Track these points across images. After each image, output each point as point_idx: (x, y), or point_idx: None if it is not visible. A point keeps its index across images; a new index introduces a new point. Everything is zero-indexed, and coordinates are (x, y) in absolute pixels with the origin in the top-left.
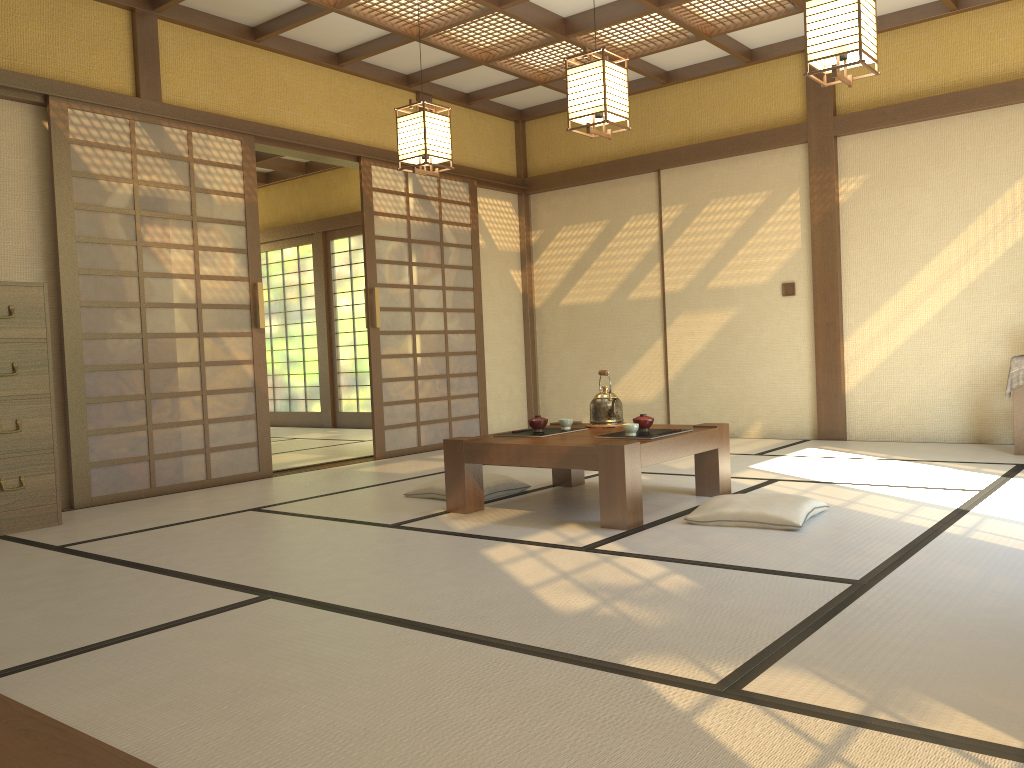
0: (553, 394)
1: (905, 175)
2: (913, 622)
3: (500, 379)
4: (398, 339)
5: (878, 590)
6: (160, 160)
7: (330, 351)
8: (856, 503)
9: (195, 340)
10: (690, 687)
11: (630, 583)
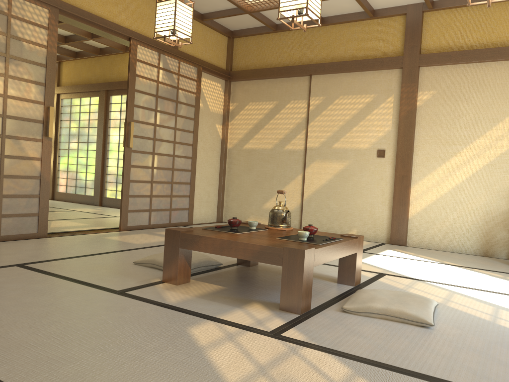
0: (233, 200)
1: (458, 94)
2: None
3: (203, 188)
4: (143, 156)
5: None
6: None
7: (103, 161)
8: (451, 301)
9: None
10: None
11: None
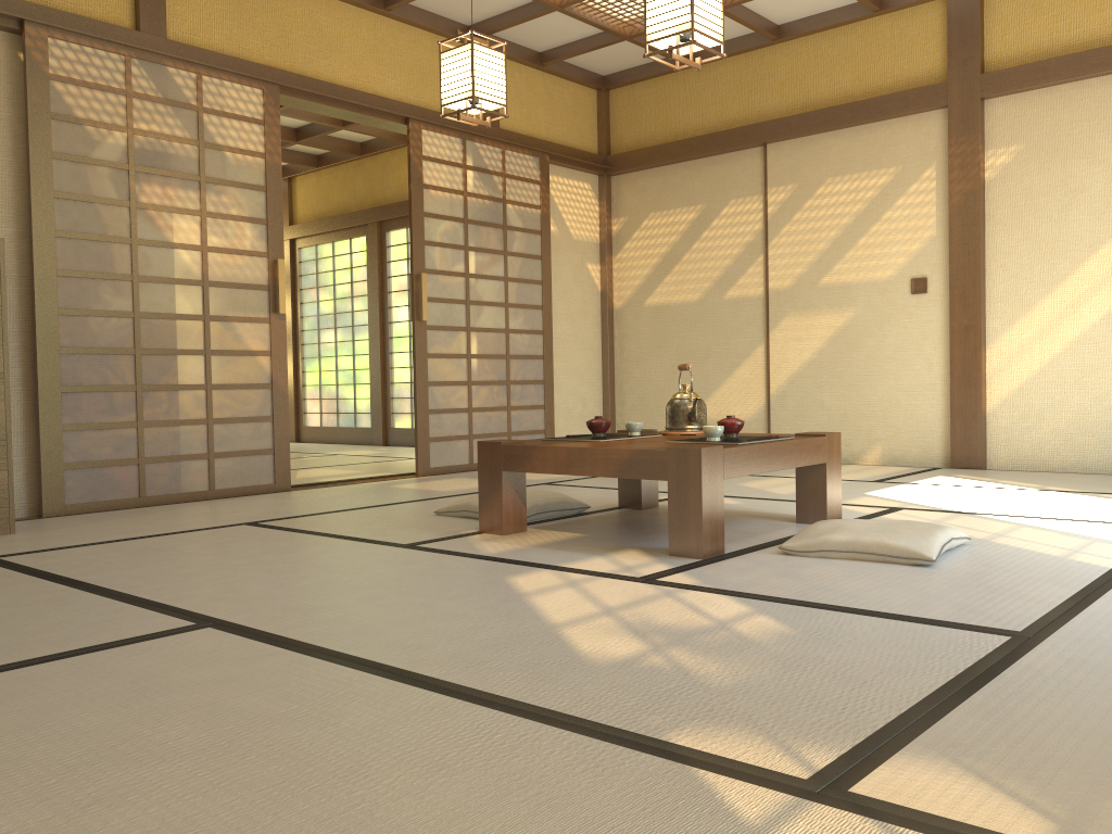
0: (634, 410)
1: (1069, 145)
2: (1111, 694)
3: (571, 390)
4: (449, 336)
5: (1051, 646)
6: (162, 107)
7: (383, 358)
8: (1006, 536)
9: (199, 324)
10: (766, 783)
11: (696, 625)
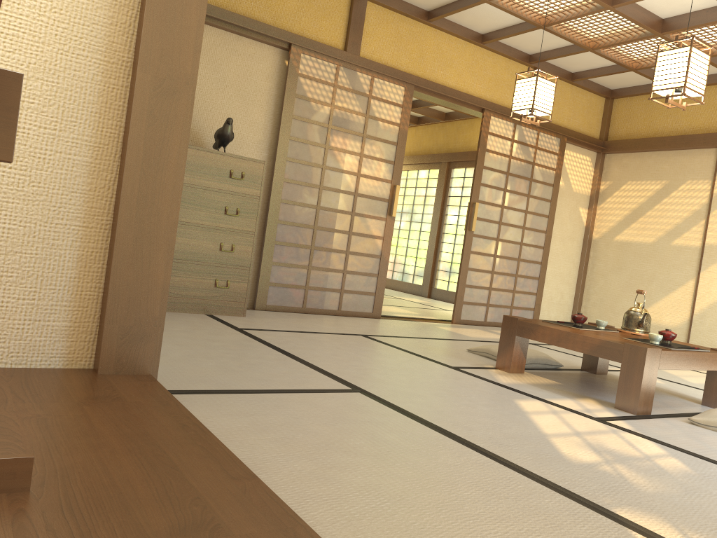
0: (594, 306)
1: None
2: None
3: (555, 286)
4: (485, 242)
5: None
6: (350, 94)
7: (436, 245)
8: None
9: (349, 216)
10: None
11: (631, 454)
